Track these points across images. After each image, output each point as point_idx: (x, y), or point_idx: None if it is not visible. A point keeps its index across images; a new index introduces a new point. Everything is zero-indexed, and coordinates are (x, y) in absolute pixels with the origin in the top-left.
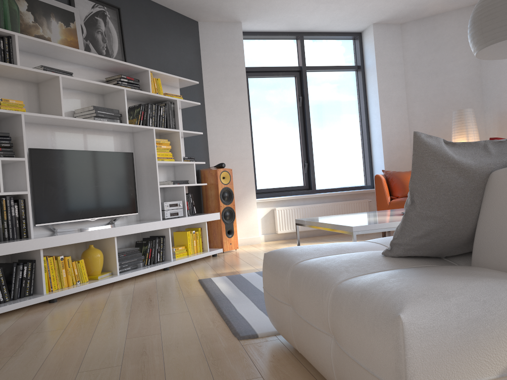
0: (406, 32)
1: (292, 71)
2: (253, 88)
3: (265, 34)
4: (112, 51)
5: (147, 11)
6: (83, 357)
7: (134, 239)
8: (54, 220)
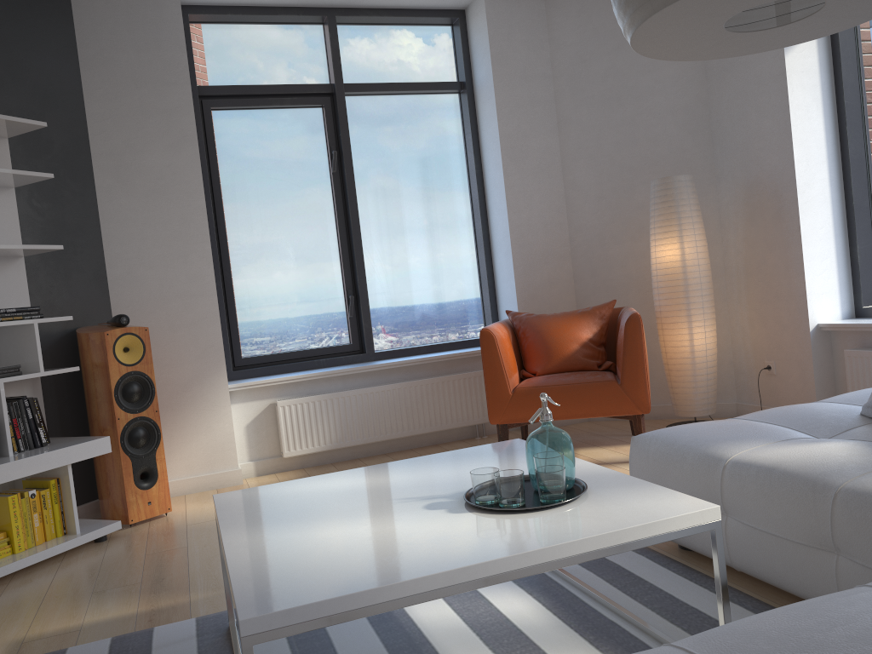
0: (557, 9)
1: (316, 95)
2: (227, 133)
3: (247, 11)
4: None
5: None
6: None
7: None
8: None
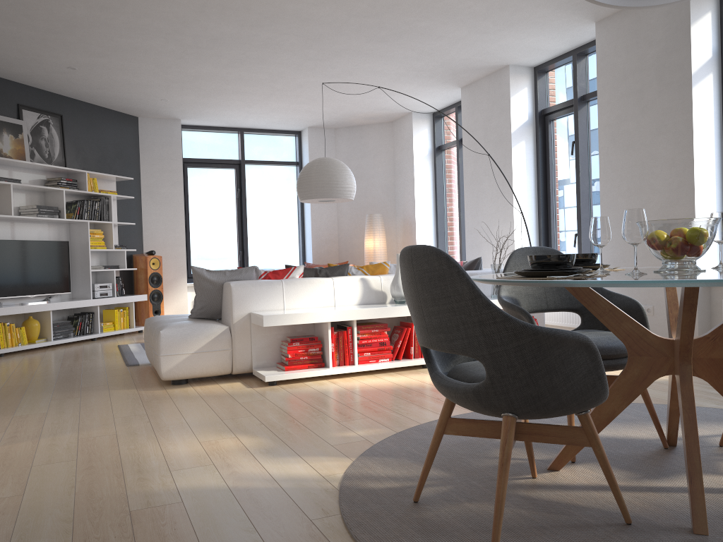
0: (339, 136)
1: (232, 164)
2: (193, 178)
3: (206, 128)
4: (53, 154)
5: (87, 114)
6: (35, 373)
7: (66, 314)
8: (1, 295)
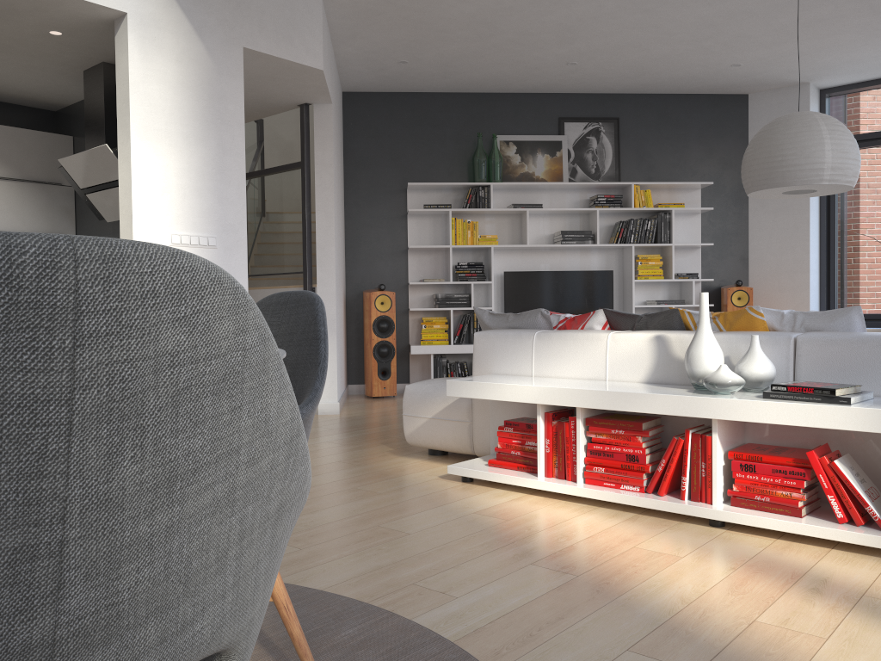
0: None
1: None
2: None
3: (866, 84)
4: (602, 167)
5: (658, 108)
6: None
7: None
8: None
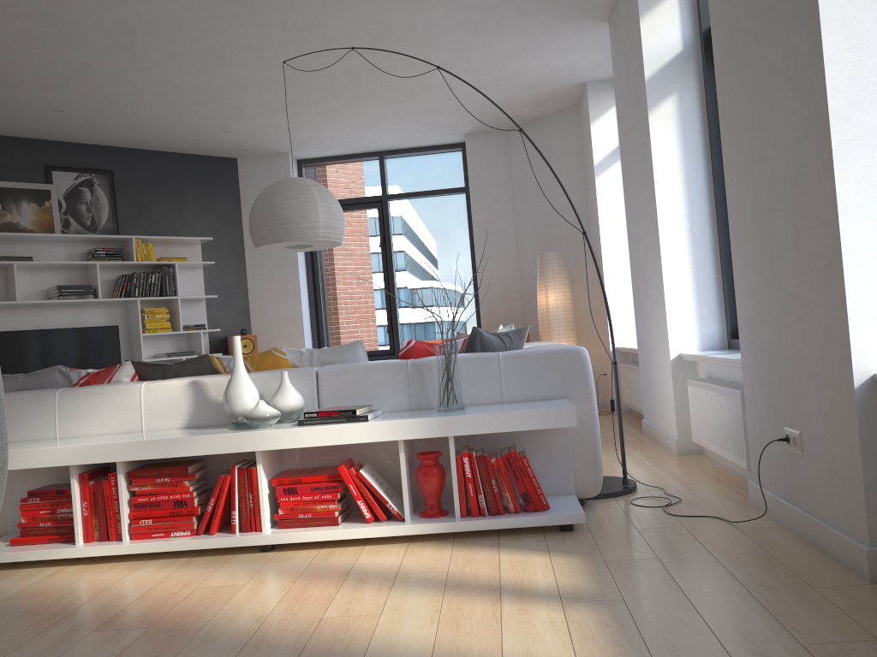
0: (512, 141)
1: (373, 202)
2: None
3: (333, 159)
4: (99, 219)
5: (153, 164)
6: None
7: None
8: None
